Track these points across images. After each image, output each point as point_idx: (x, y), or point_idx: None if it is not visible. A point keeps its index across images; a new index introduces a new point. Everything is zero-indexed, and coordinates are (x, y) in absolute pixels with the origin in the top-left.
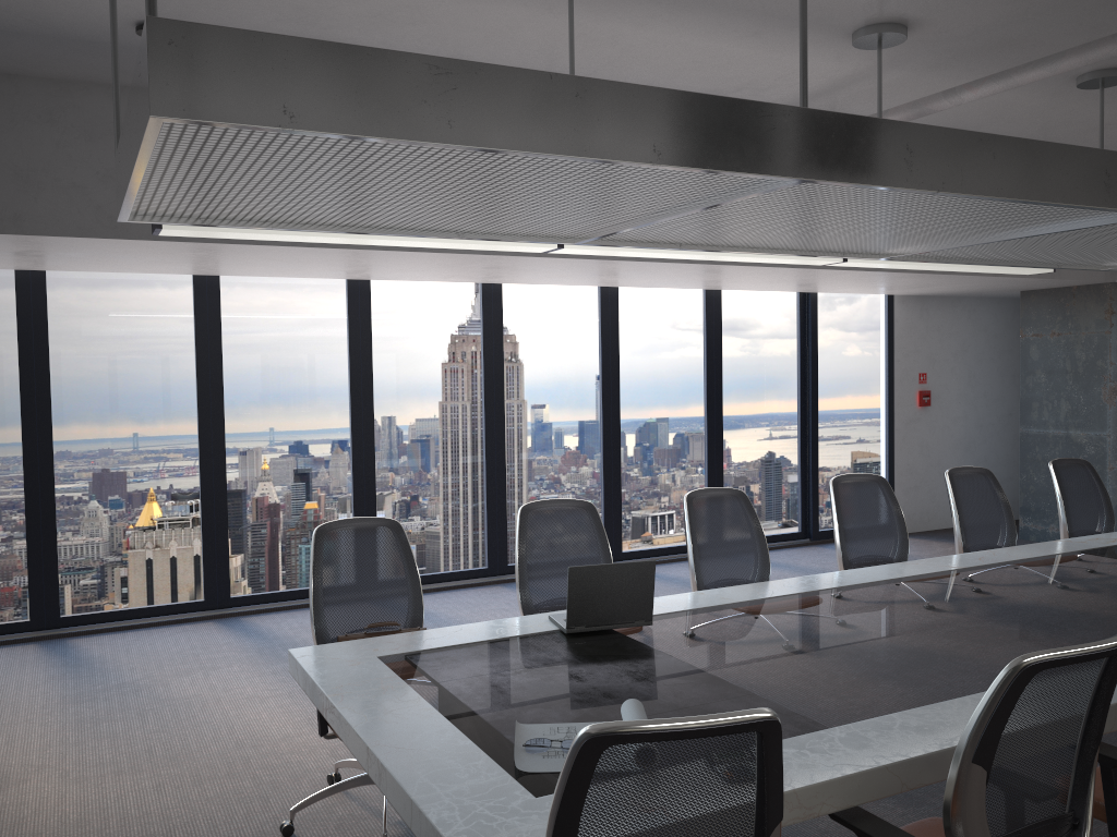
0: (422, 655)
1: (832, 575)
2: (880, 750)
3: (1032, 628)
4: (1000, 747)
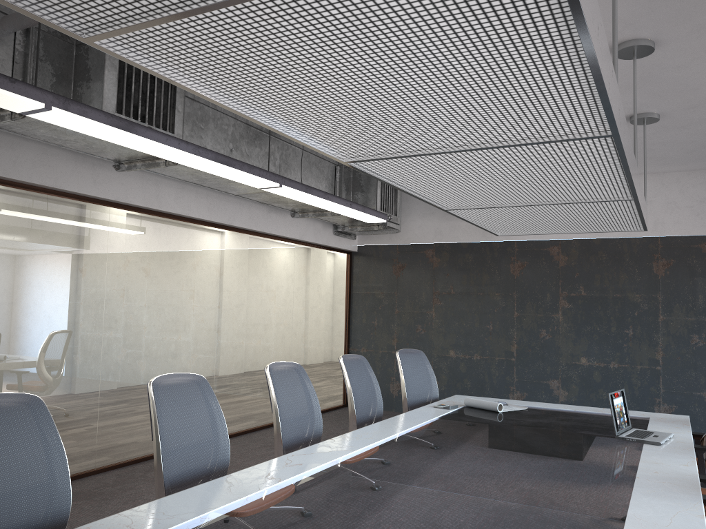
0: (640, 419)
1: (683, 505)
2: (415, 413)
3: (424, 466)
4: (371, 391)
